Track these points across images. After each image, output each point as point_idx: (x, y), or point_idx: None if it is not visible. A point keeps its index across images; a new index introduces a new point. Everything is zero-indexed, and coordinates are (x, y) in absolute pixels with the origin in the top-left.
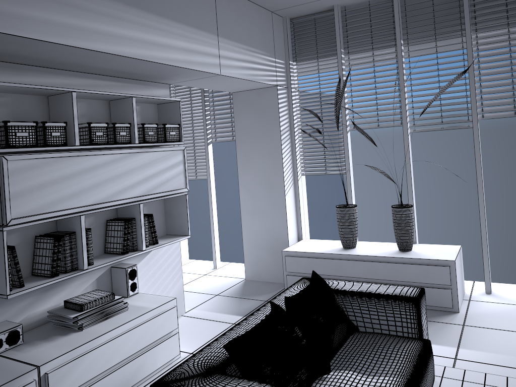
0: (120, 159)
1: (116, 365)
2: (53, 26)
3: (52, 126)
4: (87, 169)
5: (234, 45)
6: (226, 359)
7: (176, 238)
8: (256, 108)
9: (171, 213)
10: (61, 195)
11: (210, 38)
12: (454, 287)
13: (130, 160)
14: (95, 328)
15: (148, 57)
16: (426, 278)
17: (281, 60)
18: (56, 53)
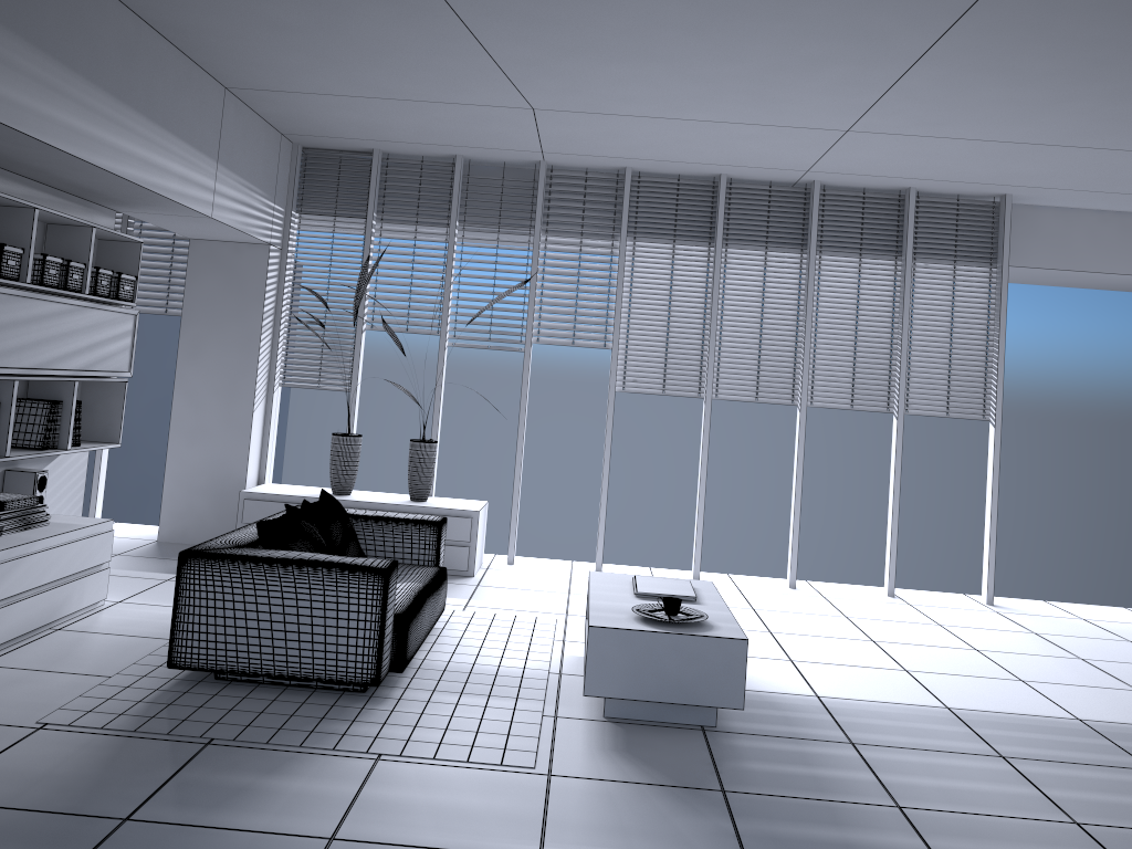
0: (68, 312)
1: (45, 586)
2: (69, 132)
3: (9, 252)
4: (34, 318)
5: (233, 177)
6: (251, 542)
7: (100, 444)
8: (229, 271)
9: (91, 407)
10: (4, 347)
11: (209, 165)
12: (473, 545)
13: (78, 316)
14: (20, 535)
15: (145, 183)
16: None
17: (281, 207)
18: (44, 158)
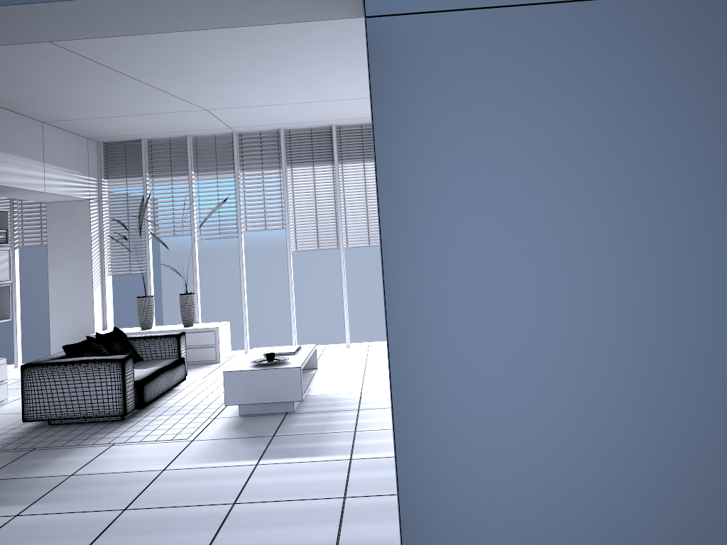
0: None
1: None
2: None
3: None
4: None
5: (56, 168)
6: (62, 356)
7: None
8: (69, 217)
9: None
10: None
11: (38, 165)
12: (217, 345)
13: None
14: None
15: None
16: (199, 341)
17: (94, 178)
18: None
